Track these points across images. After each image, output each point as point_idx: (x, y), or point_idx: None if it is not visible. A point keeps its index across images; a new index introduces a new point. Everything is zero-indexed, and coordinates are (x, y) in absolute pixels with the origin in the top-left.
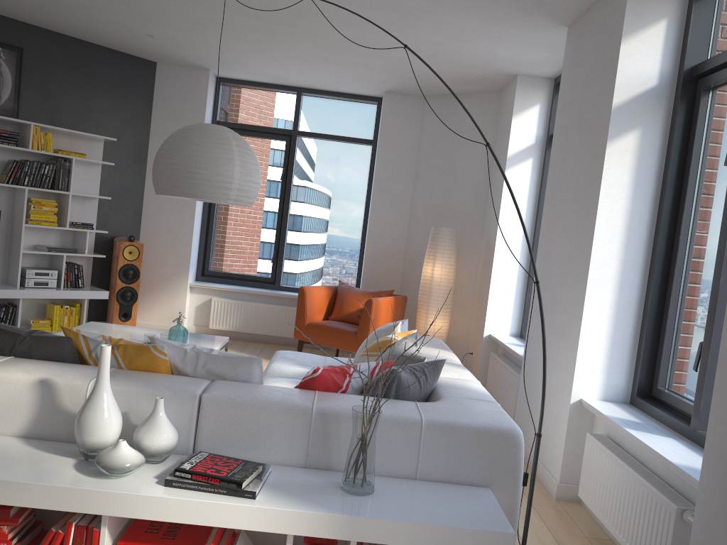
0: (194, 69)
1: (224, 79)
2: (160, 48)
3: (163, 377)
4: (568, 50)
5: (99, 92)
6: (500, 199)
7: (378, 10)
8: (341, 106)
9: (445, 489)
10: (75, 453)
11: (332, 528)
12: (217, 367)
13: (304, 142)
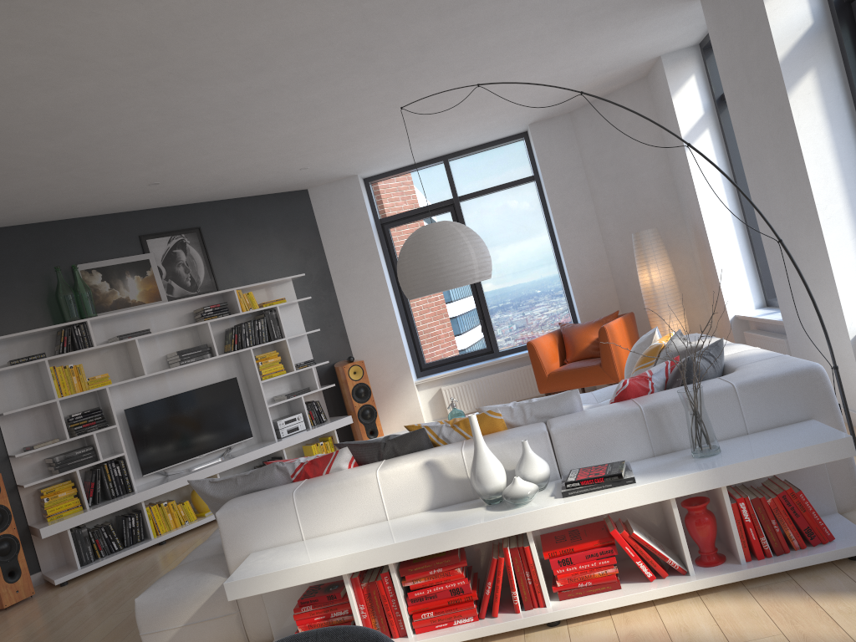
0: (343, 180)
1: (371, 177)
2: (311, 175)
3: (509, 431)
4: (709, 20)
5: (271, 238)
6: (691, 181)
7: (515, 61)
8: (489, 156)
9: (776, 431)
10: (478, 504)
11: (704, 482)
12: (543, 410)
13: (467, 206)
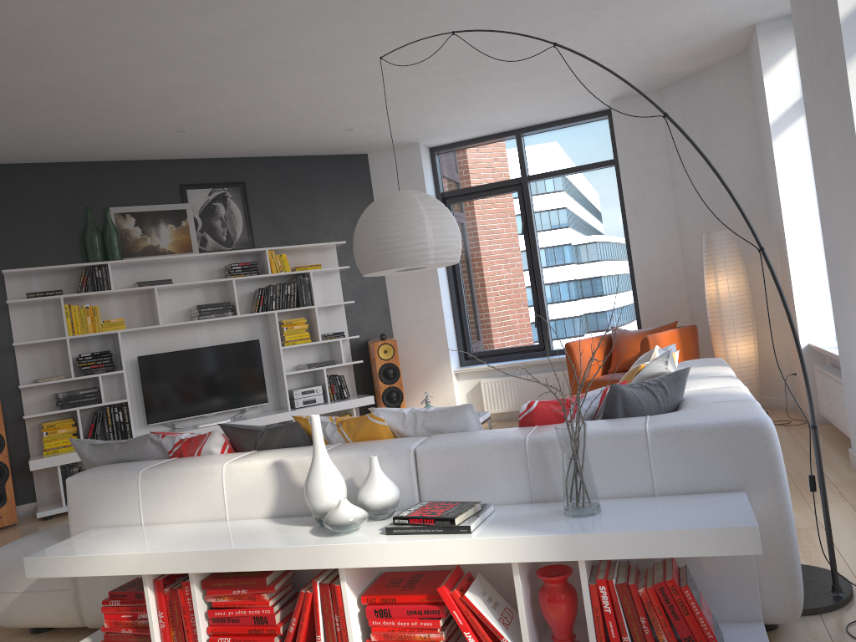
0: (404, 147)
1: (437, 147)
2: (363, 138)
3: (382, 441)
4: None
5: (320, 201)
6: (775, 178)
7: (552, 17)
8: (568, 133)
9: (687, 499)
10: (313, 522)
11: (551, 550)
12: (434, 422)
13: (537, 187)
